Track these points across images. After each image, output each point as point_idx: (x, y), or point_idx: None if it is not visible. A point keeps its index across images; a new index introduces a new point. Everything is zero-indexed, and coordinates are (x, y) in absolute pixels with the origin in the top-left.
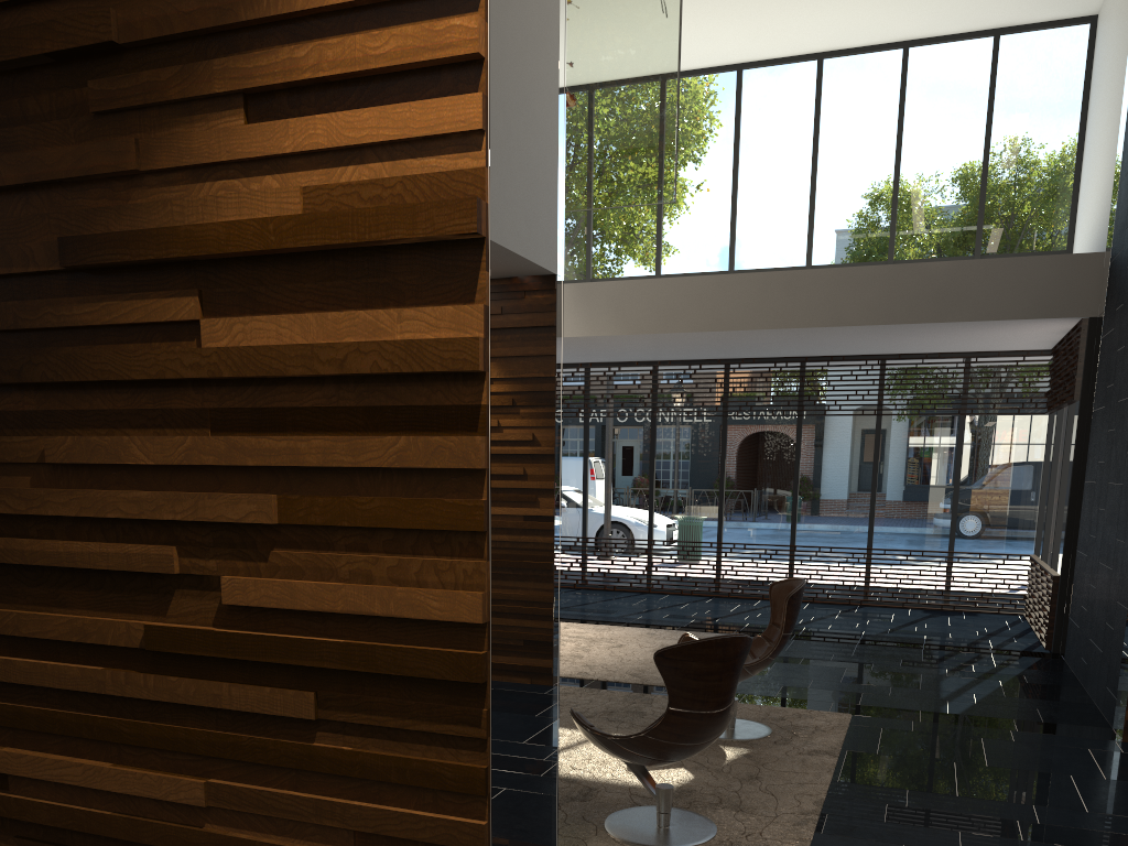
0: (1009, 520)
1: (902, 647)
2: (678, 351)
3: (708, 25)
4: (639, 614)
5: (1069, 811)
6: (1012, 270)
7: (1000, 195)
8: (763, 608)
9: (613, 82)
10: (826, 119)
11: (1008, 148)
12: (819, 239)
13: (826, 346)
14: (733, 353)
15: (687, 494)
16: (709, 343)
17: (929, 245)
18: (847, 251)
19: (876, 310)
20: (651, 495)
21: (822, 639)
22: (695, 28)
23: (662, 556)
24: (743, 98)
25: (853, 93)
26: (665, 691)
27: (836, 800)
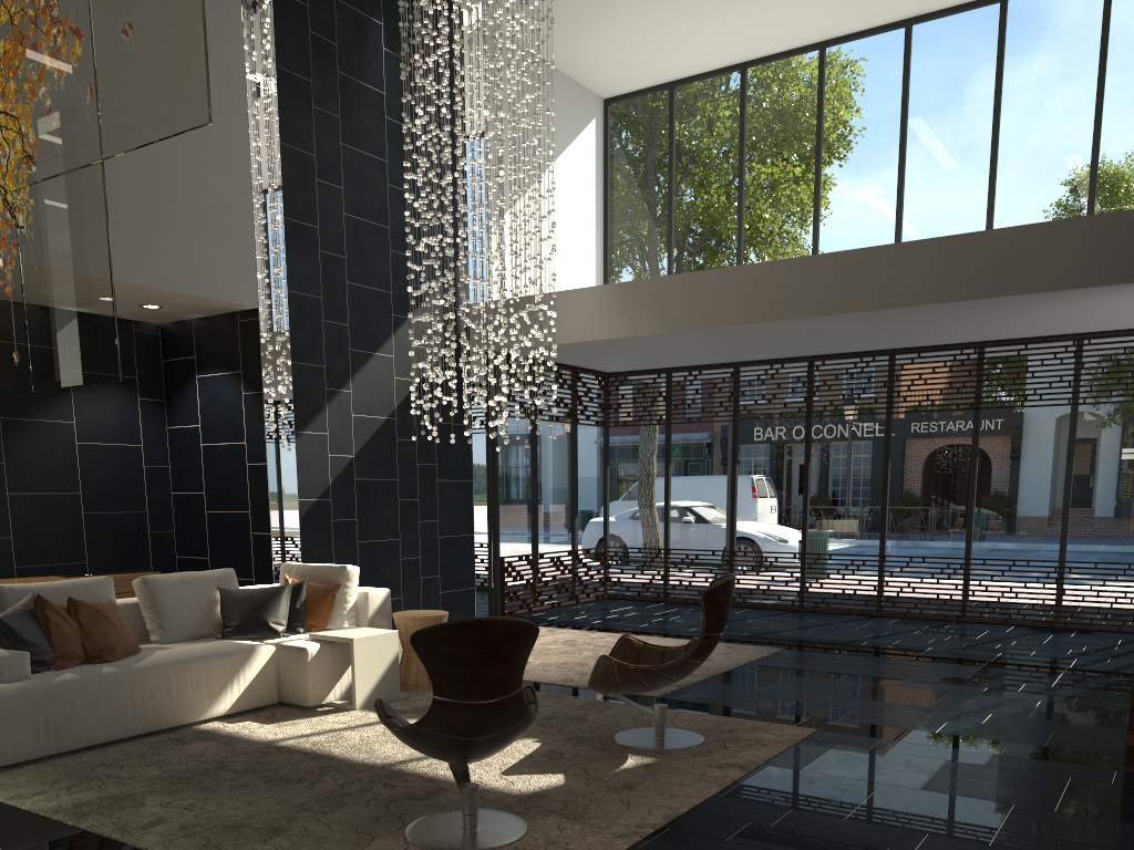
0: (1132, 524)
1: (959, 664)
2: (747, 350)
3: (774, 4)
4: (696, 626)
5: (965, 843)
6: (1086, 231)
7: (1116, 153)
8: (841, 623)
9: (156, 3)
10: (916, 90)
11: (1125, 98)
12: (908, 220)
13: (903, 334)
14: (808, 348)
15: (770, 501)
16: (769, 337)
17: (1032, 216)
18: (940, 231)
19: (930, 287)
20: (733, 503)
21: (872, 654)
22: (760, 8)
23: (745, 568)
24: (825, 78)
25: (944, 57)
26: (636, 699)
27: (696, 815)
